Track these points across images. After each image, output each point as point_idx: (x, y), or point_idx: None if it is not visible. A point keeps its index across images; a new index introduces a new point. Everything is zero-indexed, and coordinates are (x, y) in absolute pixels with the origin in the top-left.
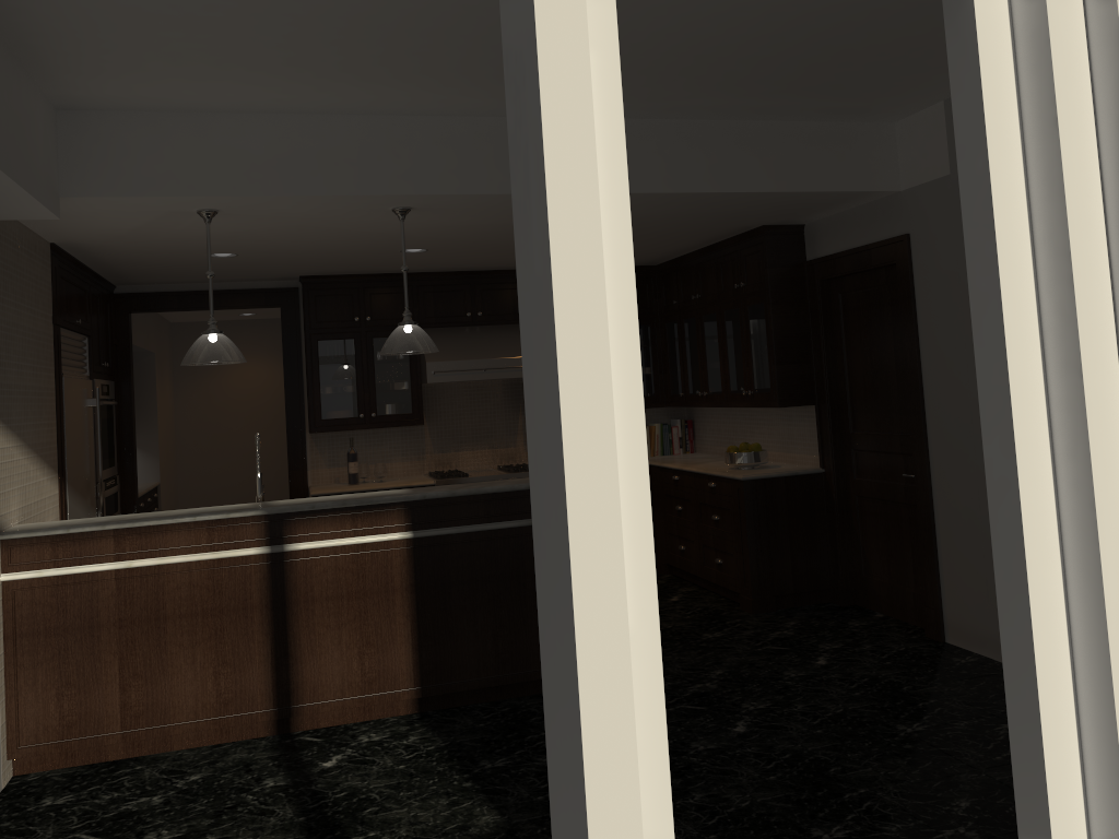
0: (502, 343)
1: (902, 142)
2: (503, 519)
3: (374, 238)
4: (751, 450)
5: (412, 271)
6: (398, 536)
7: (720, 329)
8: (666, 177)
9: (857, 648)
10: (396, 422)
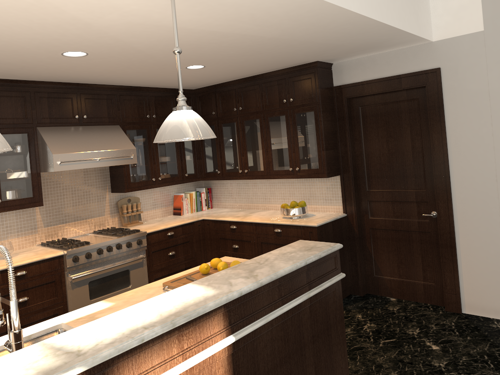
0: (106, 139)
1: (435, 11)
2: (290, 298)
3: (68, 31)
4: (301, 206)
5: (32, 79)
6: (223, 346)
7: (264, 129)
8: (361, 2)
9: (430, 329)
10: (19, 205)
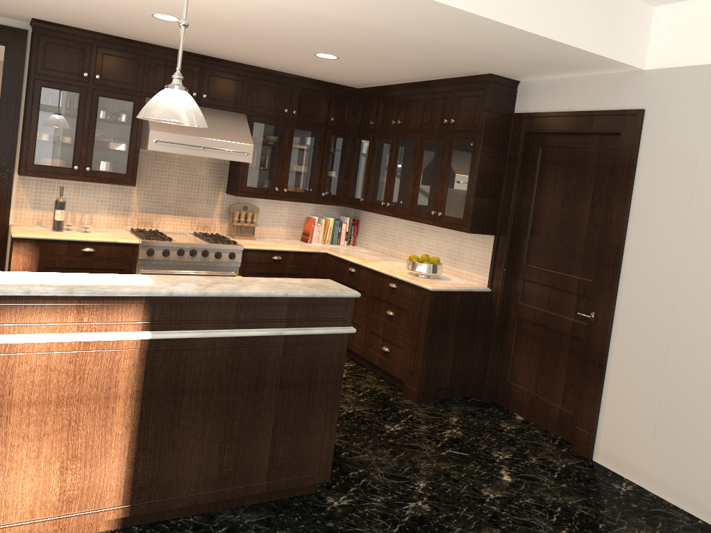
0: (221, 127)
1: (657, 26)
2: (252, 326)
3: None
4: (432, 262)
5: (149, 42)
6: (132, 337)
7: (417, 154)
8: None
9: (526, 461)
10: (109, 179)
